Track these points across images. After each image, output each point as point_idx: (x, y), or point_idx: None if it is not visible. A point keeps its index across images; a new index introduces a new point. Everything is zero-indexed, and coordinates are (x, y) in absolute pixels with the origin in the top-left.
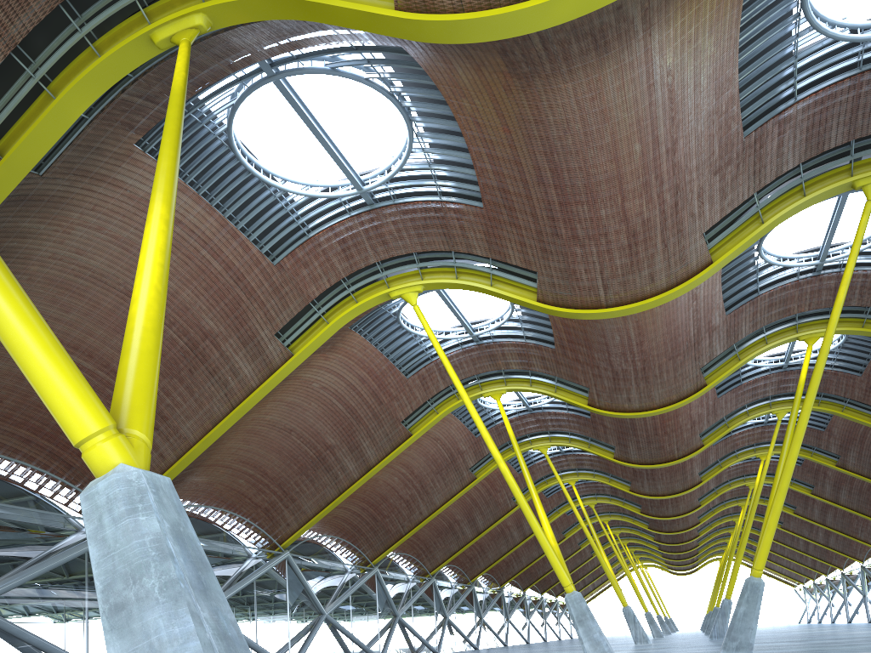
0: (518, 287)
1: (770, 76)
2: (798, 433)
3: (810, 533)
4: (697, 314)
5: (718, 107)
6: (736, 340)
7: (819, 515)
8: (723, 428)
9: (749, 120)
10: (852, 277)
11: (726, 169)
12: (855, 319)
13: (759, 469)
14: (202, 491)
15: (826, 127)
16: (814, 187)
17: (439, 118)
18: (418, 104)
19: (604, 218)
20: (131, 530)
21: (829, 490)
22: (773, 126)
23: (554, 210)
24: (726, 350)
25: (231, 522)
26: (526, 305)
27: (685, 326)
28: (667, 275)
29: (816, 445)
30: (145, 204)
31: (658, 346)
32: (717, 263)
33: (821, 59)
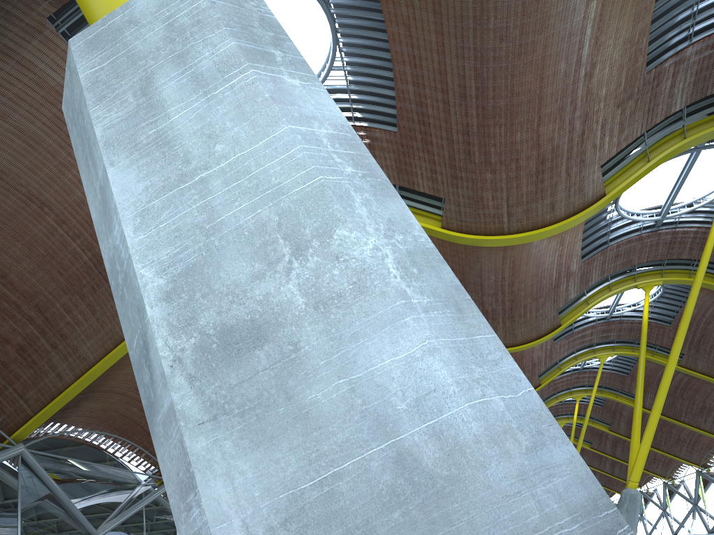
0: (422, 216)
1: (676, 12)
2: (673, 355)
3: (599, 465)
4: (561, 259)
5: (632, 36)
6: (587, 286)
7: (610, 449)
8: (556, 370)
9: (649, 58)
10: (685, 233)
11: (627, 103)
12: (683, 270)
13: (575, 408)
14: (95, 417)
15: (711, 72)
16: (693, 131)
17: (362, 36)
18: (347, 11)
19: (518, 142)
20: (268, 99)
21: (624, 427)
22: (670, 65)
23: (471, 132)
24: (577, 295)
25: (124, 449)
26: (429, 233)
27: (549, 270)
28: (566, 205)
29: (621, 388)
30: (55, 96)
31: (526, 287)
32: (610, 195)
33: (712, 7)
